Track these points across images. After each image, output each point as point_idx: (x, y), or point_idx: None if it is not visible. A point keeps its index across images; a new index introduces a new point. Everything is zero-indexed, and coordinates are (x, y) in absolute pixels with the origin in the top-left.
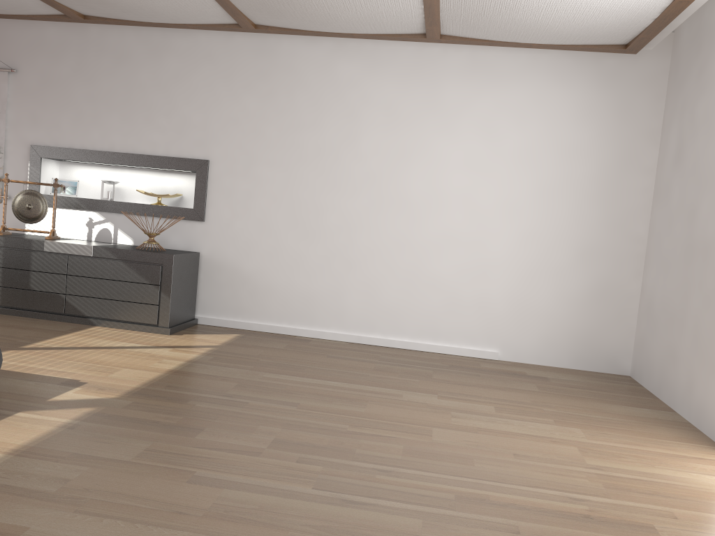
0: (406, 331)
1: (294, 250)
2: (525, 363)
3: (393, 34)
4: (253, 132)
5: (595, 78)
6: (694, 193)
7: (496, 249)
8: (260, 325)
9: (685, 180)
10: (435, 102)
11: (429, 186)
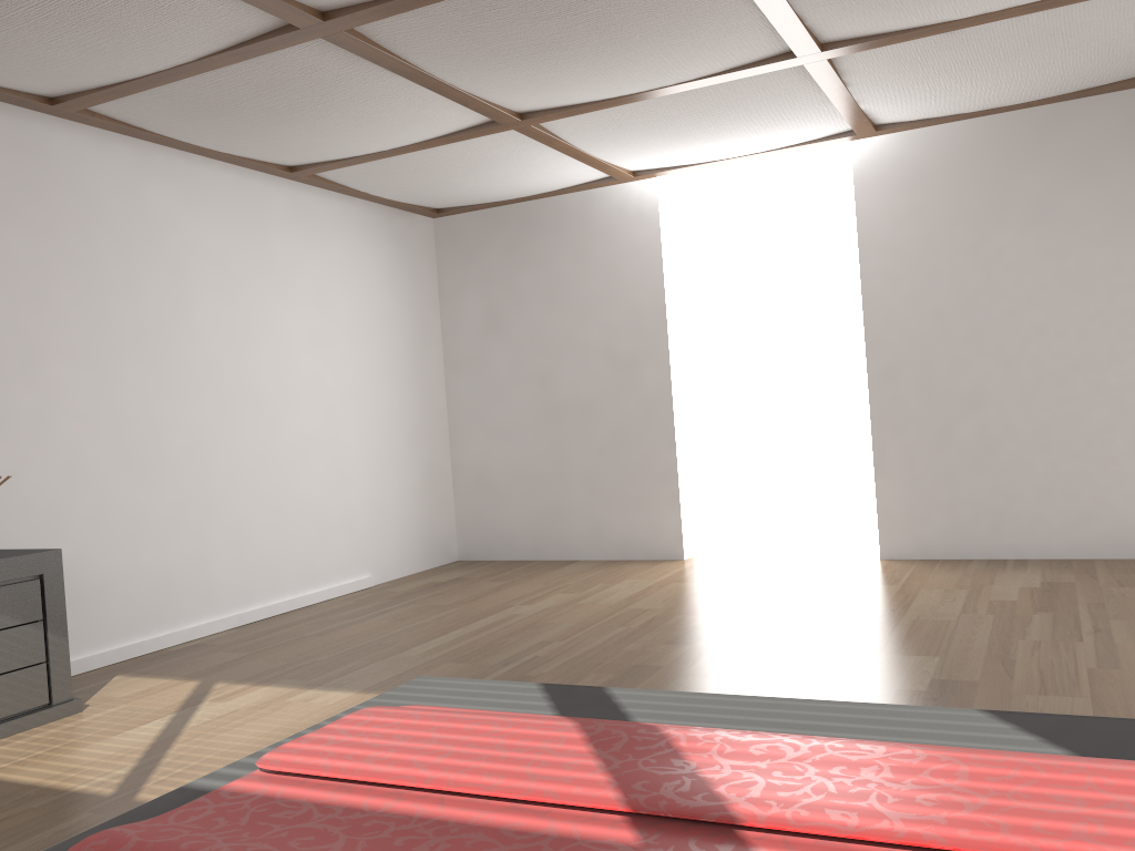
0: (286, 585)
1: (131, 503)
2: (395, 580)
3: (257, 160)
4: (30, 298)
5: (391, 238)
6: (541, 360)
7: (350, 447)
8: (102, 655)
9: (517, 348)
10: (268, 257)
11: (279, 374)
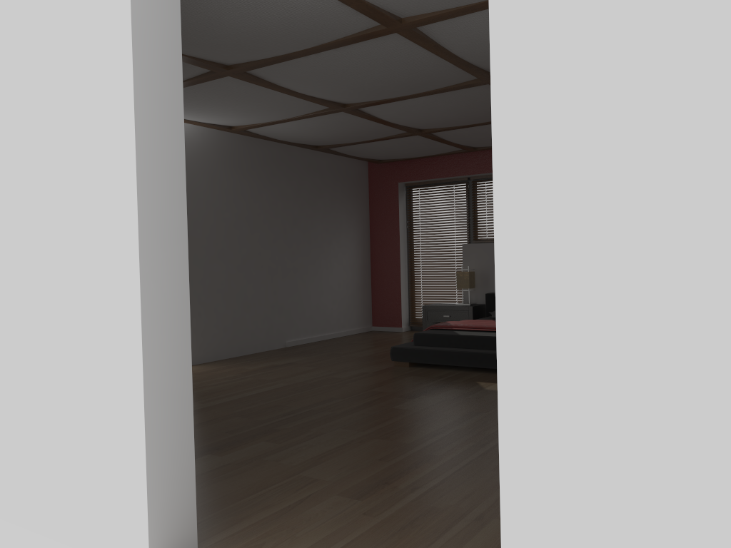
0: None
1: None
2: None
3: None
4: None
5: None
6: None
7: None
8: None
9: None
10: None
11: None
